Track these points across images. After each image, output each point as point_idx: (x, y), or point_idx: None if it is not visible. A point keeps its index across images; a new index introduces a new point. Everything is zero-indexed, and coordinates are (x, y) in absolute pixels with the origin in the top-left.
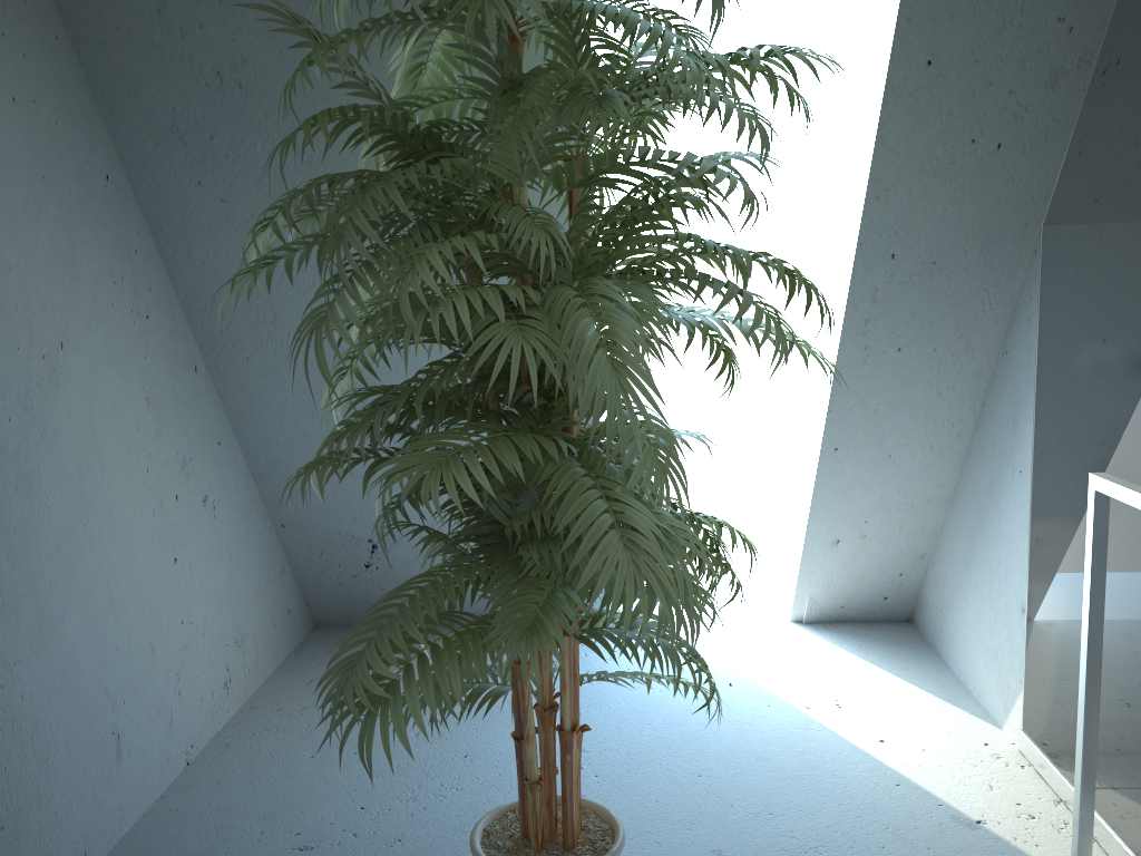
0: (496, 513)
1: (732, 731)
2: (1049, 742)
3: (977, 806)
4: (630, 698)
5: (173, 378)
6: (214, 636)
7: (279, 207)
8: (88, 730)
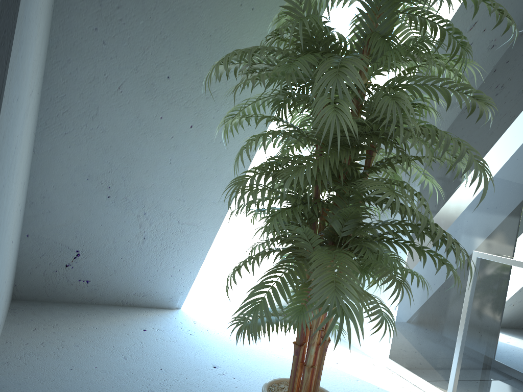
0: (335, 228)
1: (276, 358)
2: (407, 362)
3: (391, 388)
4: (219, 343)
5: (33, 133)
6: (5, 294)
7: (234, 54)
8: None
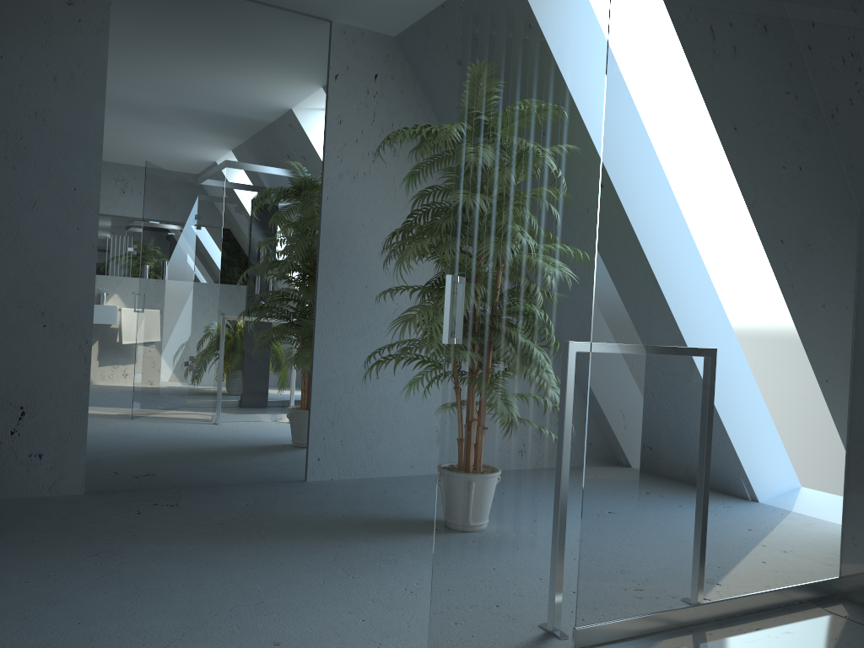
0: None
1: None
2: None
3: None
4: None
5: None
6: None
7: None
8: (422, 422)
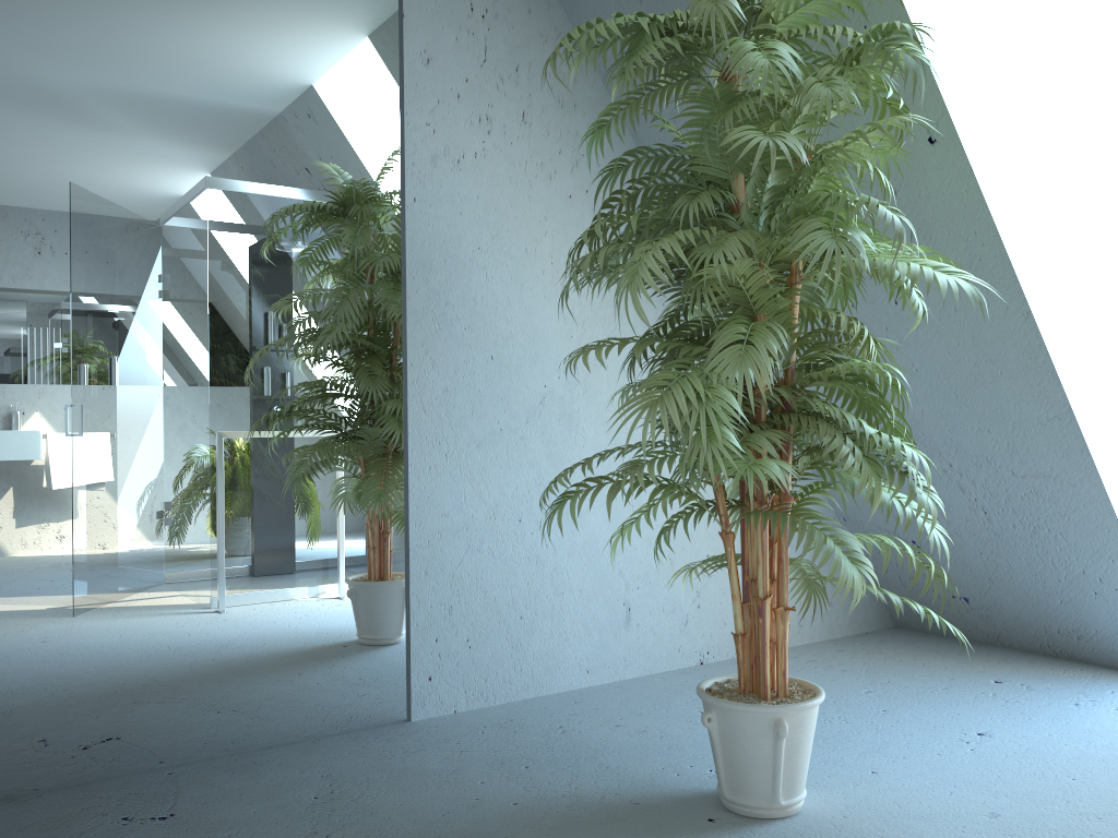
0: None
1: None
2: None
3: None
4: (1101, 724)
5: None
6: None
7: None
8: (600, 591)
